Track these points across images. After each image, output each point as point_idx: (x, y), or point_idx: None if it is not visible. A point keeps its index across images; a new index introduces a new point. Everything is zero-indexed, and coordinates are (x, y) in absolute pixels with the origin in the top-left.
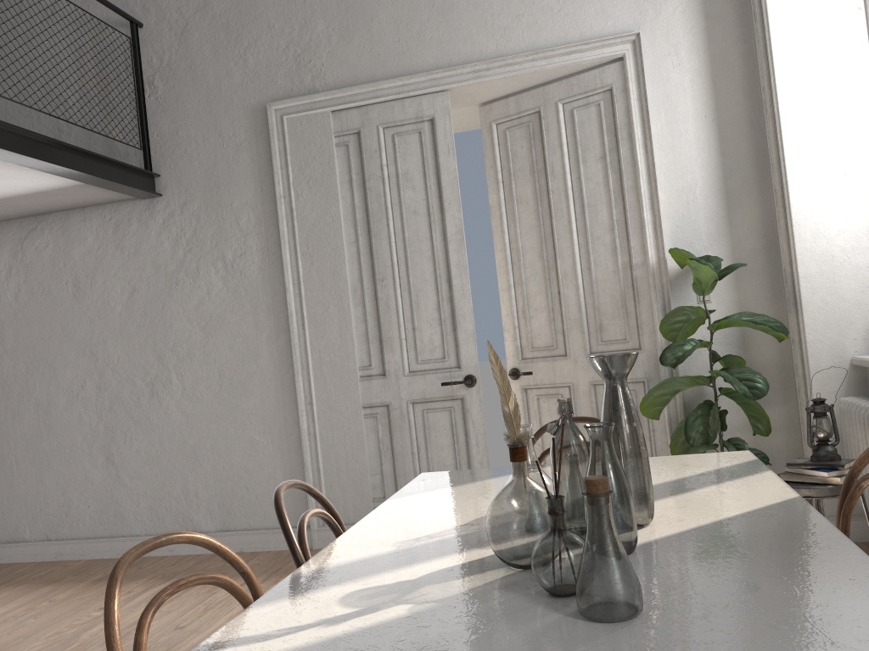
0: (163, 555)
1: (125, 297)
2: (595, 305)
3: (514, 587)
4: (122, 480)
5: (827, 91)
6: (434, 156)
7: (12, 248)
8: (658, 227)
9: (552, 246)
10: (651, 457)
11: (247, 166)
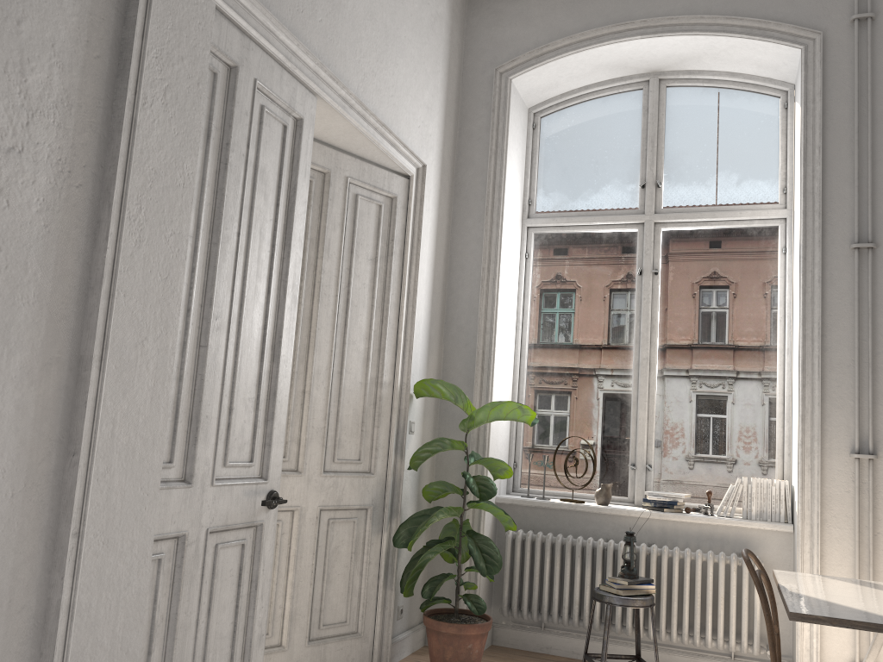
0: None
1: None
2: (339, 416)
3: None
4: None
5: (509, 291)
6: (291, 169)
7: None
8: (408, 352)
9: (306, 333)
10: (777, 578)
11: None
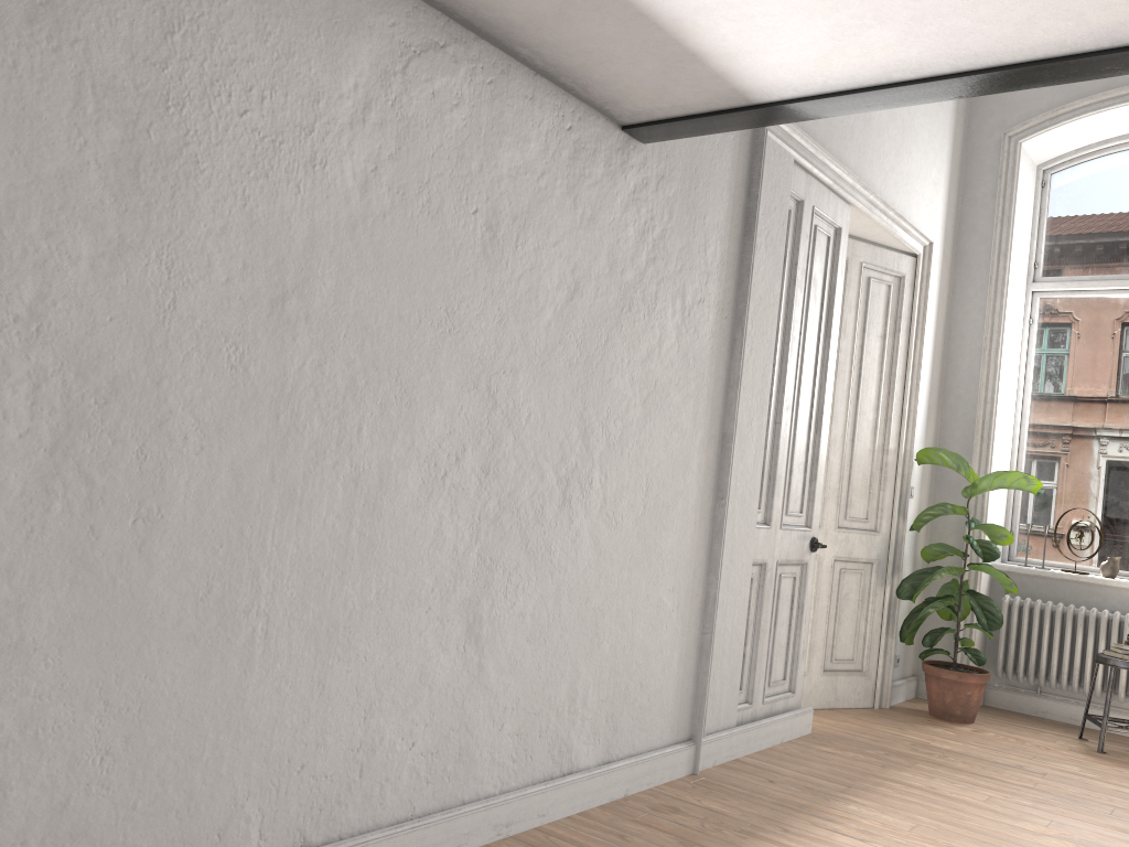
0: (529, 829)
1: (561, 297)
2: (850, 479)
3: None
4: (485, 677)
5: (1011, 360)
6: (831, 272)
7: (382, 57)
8: (911, 422)
9: None
10: None
11: (727, 171)
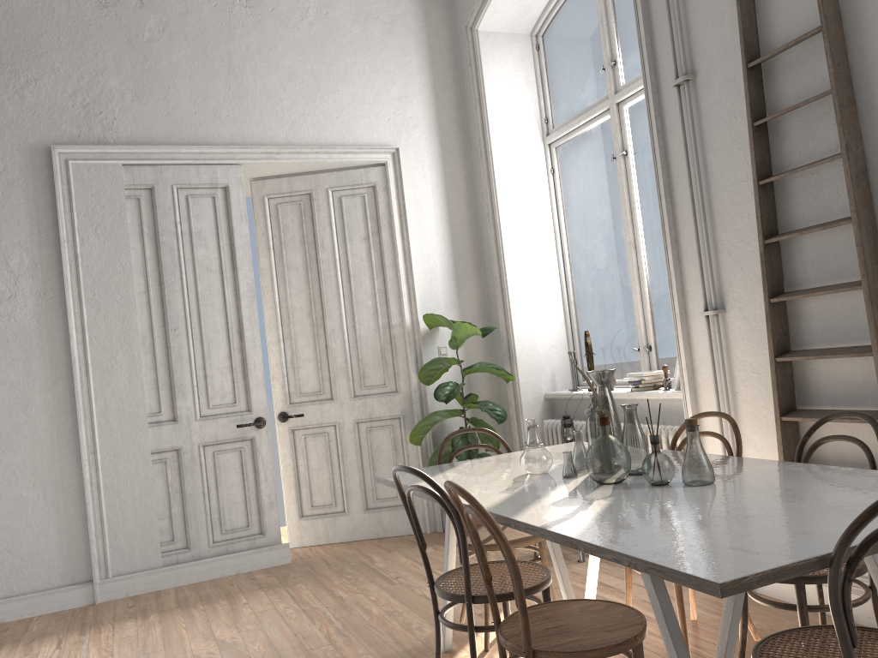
0: None
1: None
2: (359, 357)
3: (631, 488)
4: None
5: (527, 213)
6: (227, 220)
7: None
8: (413, 297)
9: (320, 306)
10: None
11: (21, 205)
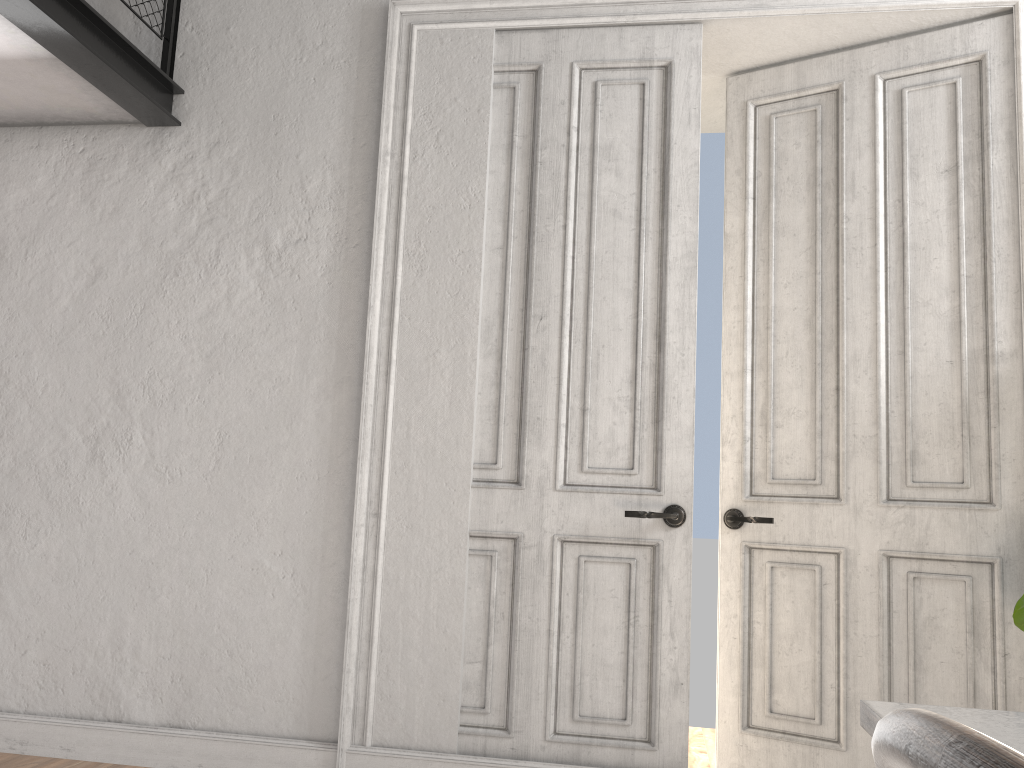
0: (50, 756)
1: (80, 284)
2: (907, 417)
3: None
4: (5, 604)
5: None
6: (663, 125)
7: None
8: None
9: (833, 309)
10: None
11: (336, 97)
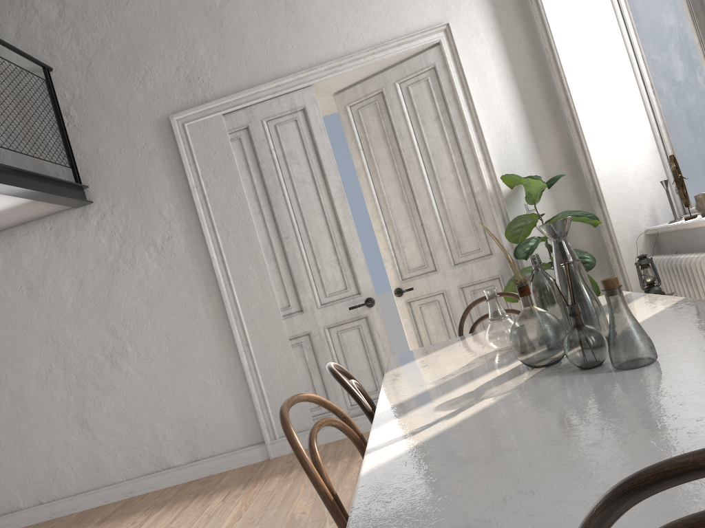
0: (145, 493)
1: (74, 290)
2: (451, 228)
3: (553, 374)
4: (98, 439)
5: (592, 45)
6: (310, 136)
7: None
8: (489, 162)
9: (410, 190)
10: None
11: (161, 167)
